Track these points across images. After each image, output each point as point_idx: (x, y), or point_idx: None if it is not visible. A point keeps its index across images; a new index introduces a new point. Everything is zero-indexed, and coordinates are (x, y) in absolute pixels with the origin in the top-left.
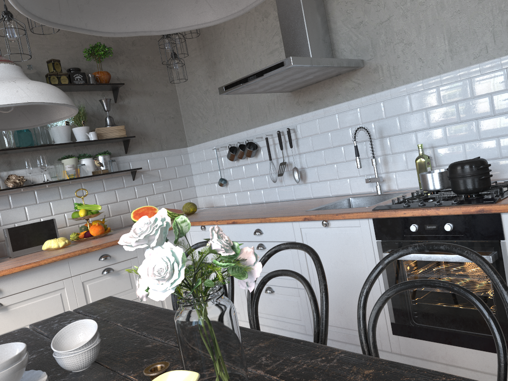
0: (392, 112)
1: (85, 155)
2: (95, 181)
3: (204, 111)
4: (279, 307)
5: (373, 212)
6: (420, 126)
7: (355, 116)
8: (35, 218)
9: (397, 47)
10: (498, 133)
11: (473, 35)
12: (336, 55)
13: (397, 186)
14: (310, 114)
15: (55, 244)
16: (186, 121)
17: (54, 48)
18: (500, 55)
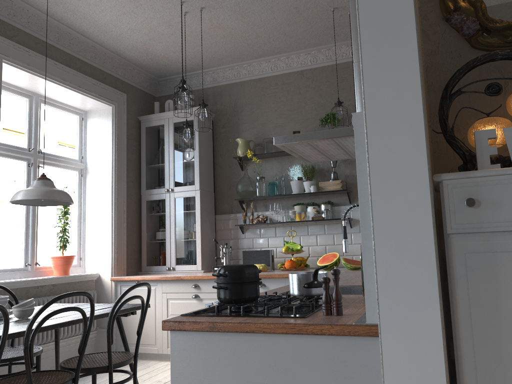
0: None
1: (309, 203)
2: (318, 225)
3: None
4: None
5: None
6: None
7: None
8: (273, 246)
9: None
10: None
11: None
12: None
13: None
14: None
15: None
16: None
17: (306, 120)
18: None
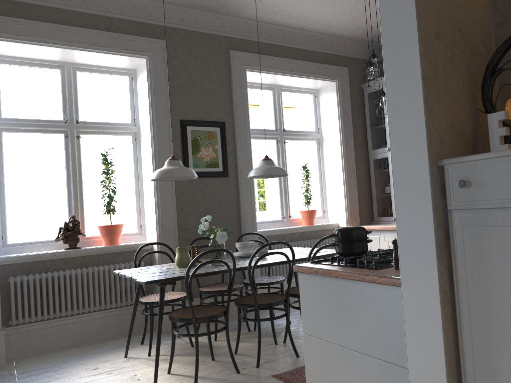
0: None
1: None
2: None
3: None
4: None
5: None
6: None
7: None
8: None
9: None
10: None
11: None
12: None
13: None
14: None
15: None
16: None
17: None
18: None
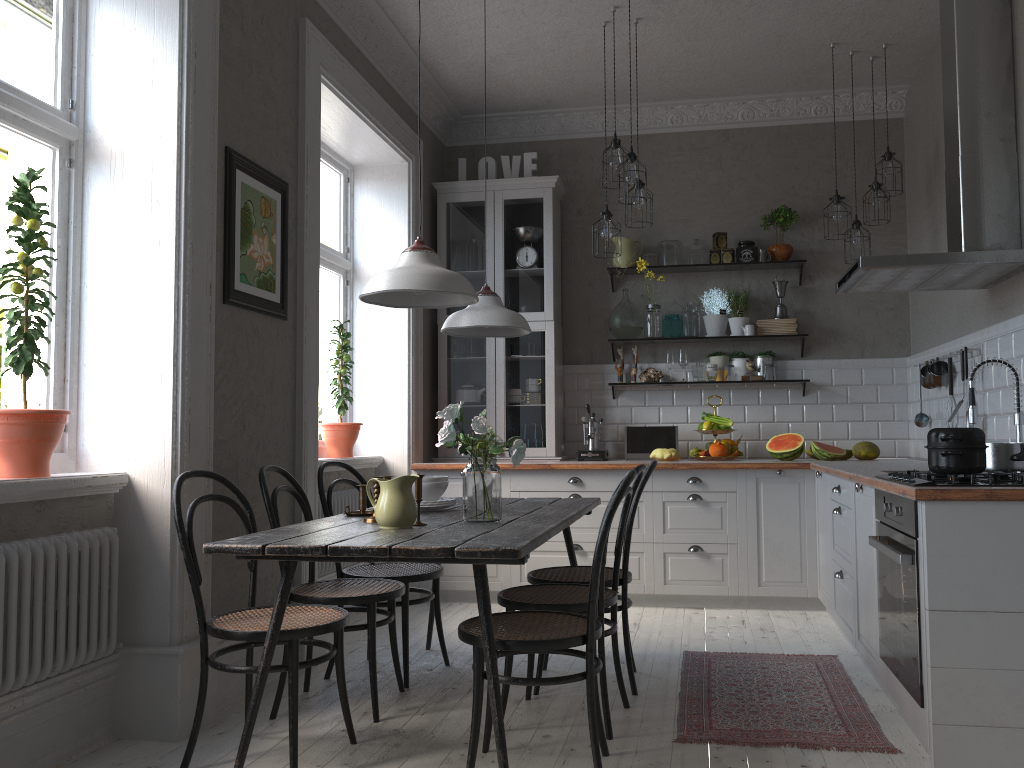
0: None
1: (737, 354)
2: (747, 389)
3: (925, 304)
4: (845, 601)
5: (871, 479)
6: None
7: None
8: (668, 422)
9: None
10: None
11: None
12: (1023, 237)
13: None
14: (993, 329)
15: (659, 454)
16: (912, 315)
17: (731, 215)
18: None
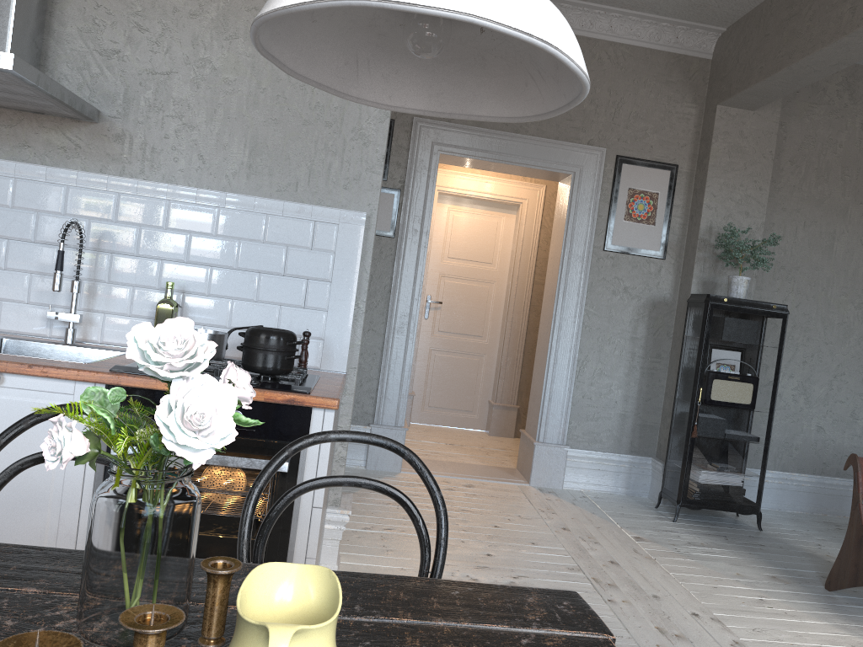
0: (131, 217)
1: None
2: None
3: None
4: None
5: (114, 375)
6: (174, 254)
7: (56, 197)
8: None
9: (169, 122)
10: (283, 299)
11: (285, 161)
12: None
13: (102, 337)
14: None
15: None
16: None
17: None
18: (311, 202)
